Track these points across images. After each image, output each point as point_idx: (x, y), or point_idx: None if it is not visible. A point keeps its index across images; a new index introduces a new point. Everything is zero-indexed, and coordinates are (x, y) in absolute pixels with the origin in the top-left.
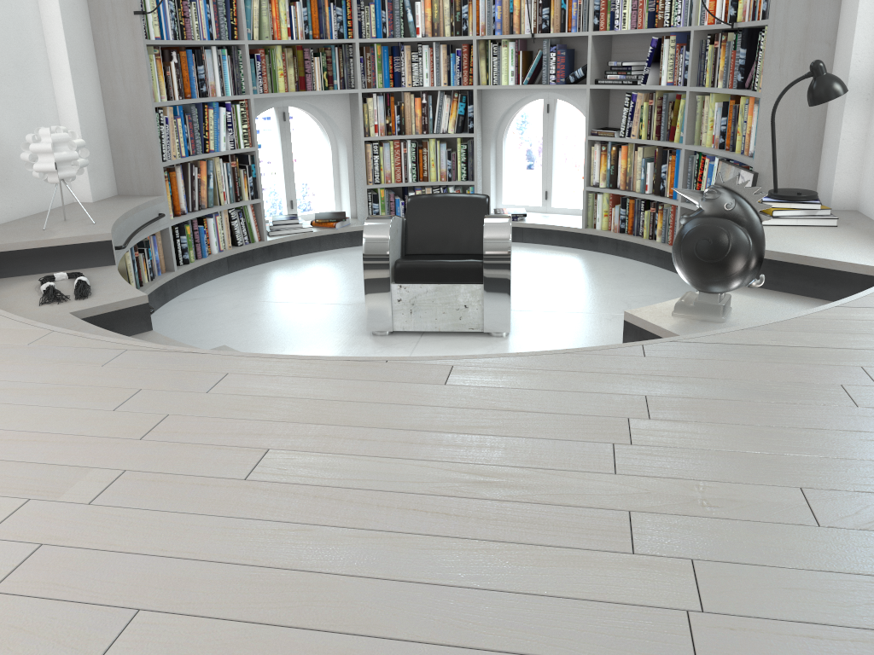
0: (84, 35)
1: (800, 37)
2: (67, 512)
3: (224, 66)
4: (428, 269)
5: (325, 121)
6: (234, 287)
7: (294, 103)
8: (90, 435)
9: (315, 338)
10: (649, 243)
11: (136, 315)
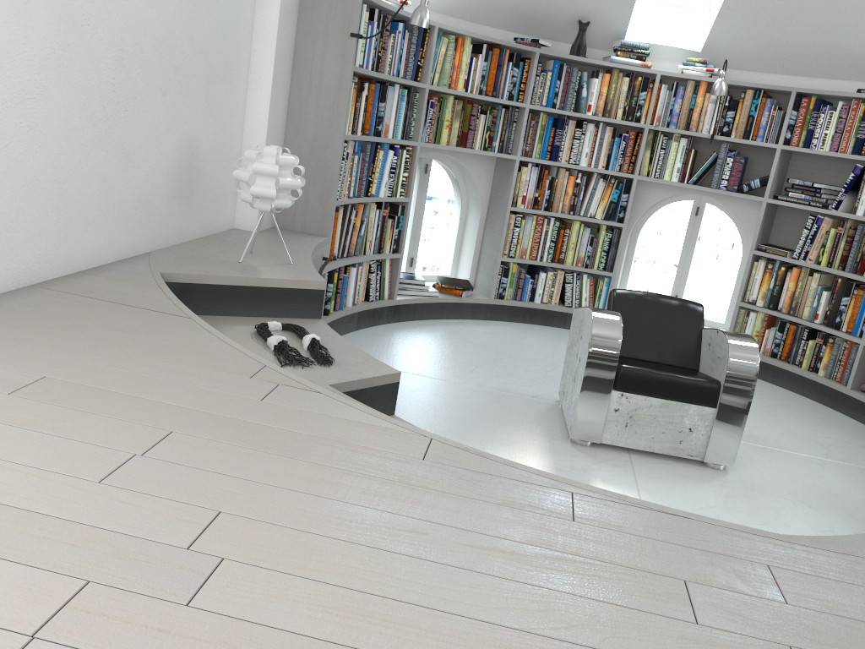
0: (288, 47)
1: None
2: None
3: (400, 107)
4: (658, 381)
5: (462, 181)
6: (373, 350)
7: (438, 156)
8: None
9: (509, 436)
10: (811, 375)
11: (384, 394)
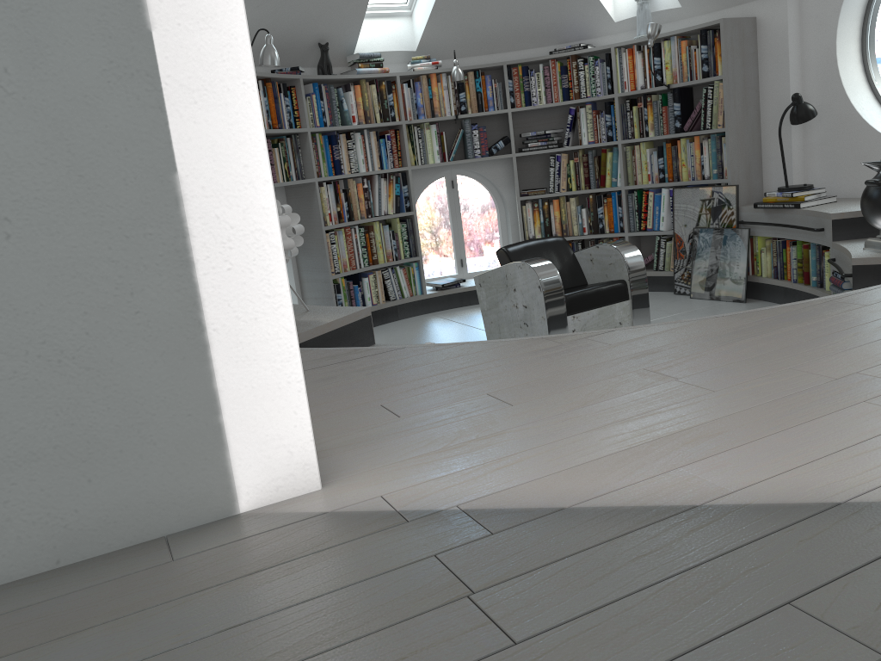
0: None
1: (741, 86)
2: None
3: None
4: (591, 295)
5: None
6: None
7: None
8: None
9: None
10: None
11: None
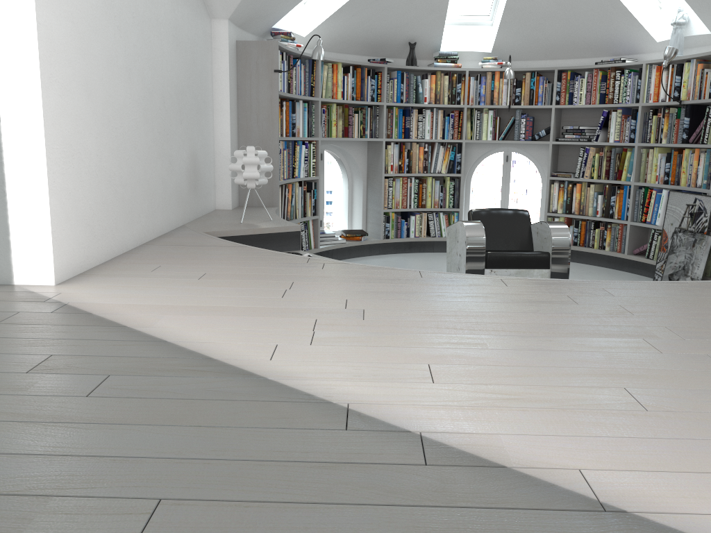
0: (234, 84)
1: None
2: (683, 343)
3: (304, 115)
4: (512, 258)
5: (346, 162)
6: None
7: (328, 147)
8: (597, 314)
9: None
10: (601, 251)
11: None
